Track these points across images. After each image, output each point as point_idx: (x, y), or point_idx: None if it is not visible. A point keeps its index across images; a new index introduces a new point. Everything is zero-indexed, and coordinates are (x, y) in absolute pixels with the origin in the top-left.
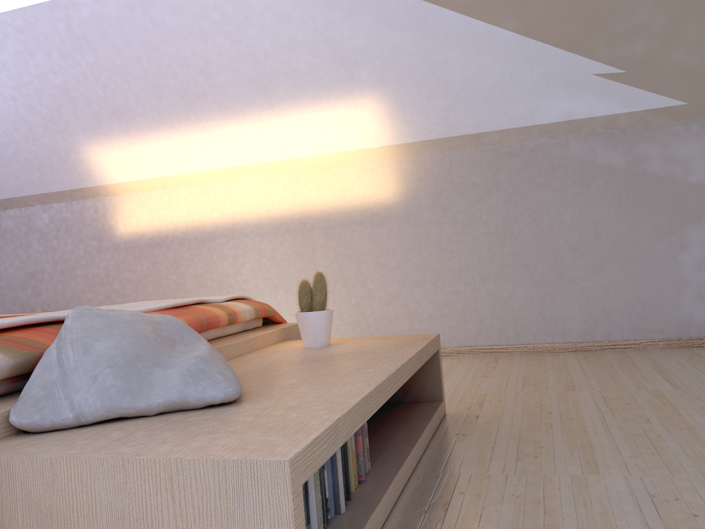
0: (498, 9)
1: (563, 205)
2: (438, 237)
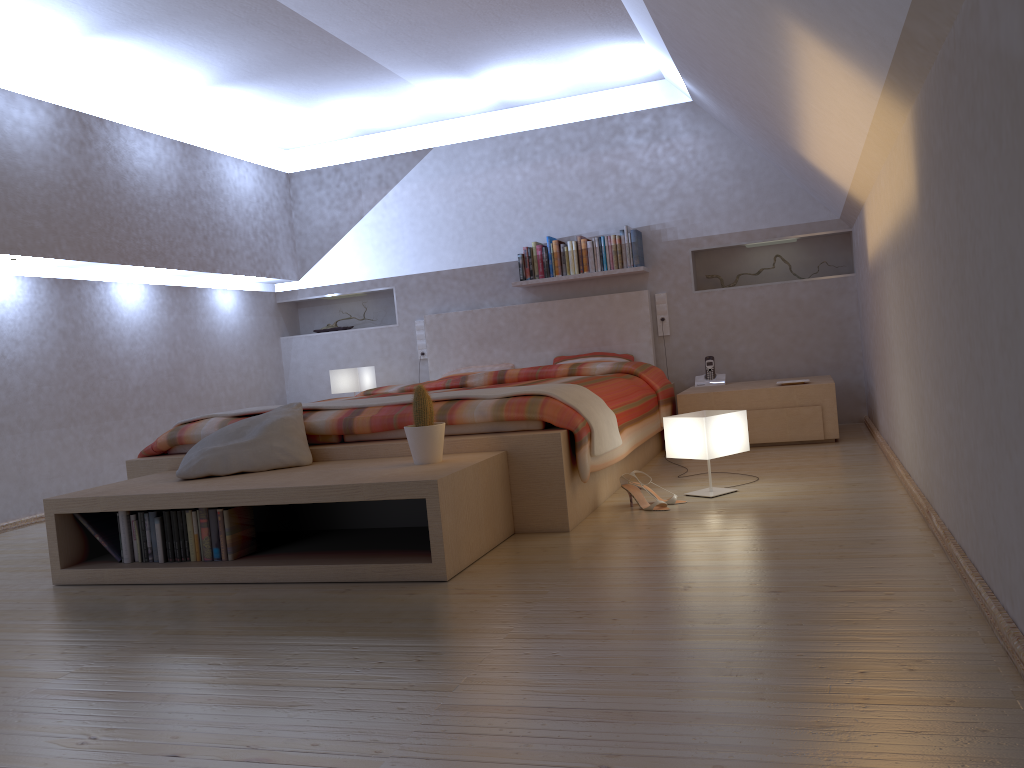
0: None
1: (987, 205)
2: (936, 285)
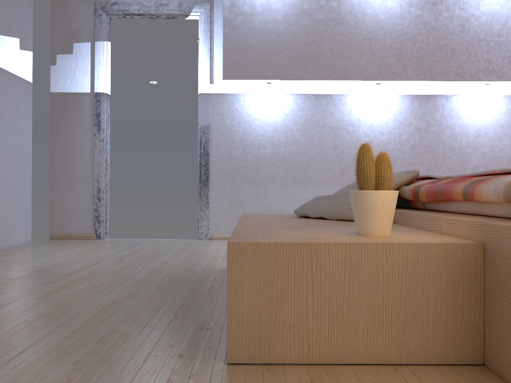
0: None
1: None
2: None
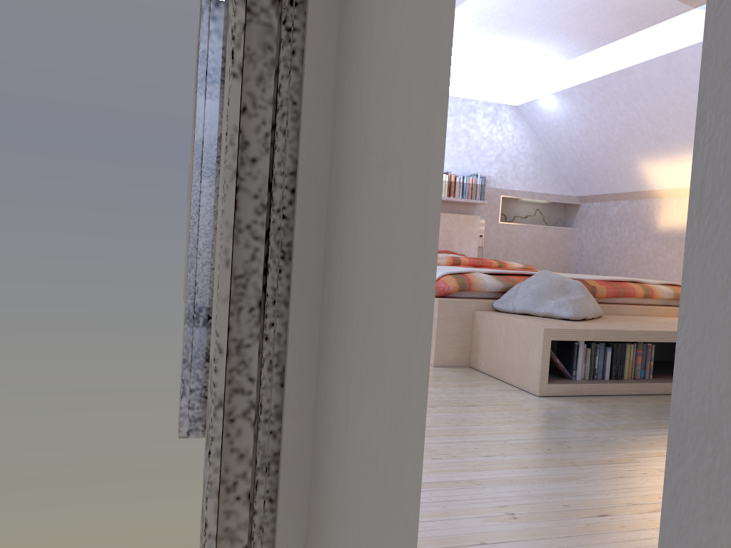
0: None
1: None
2: None
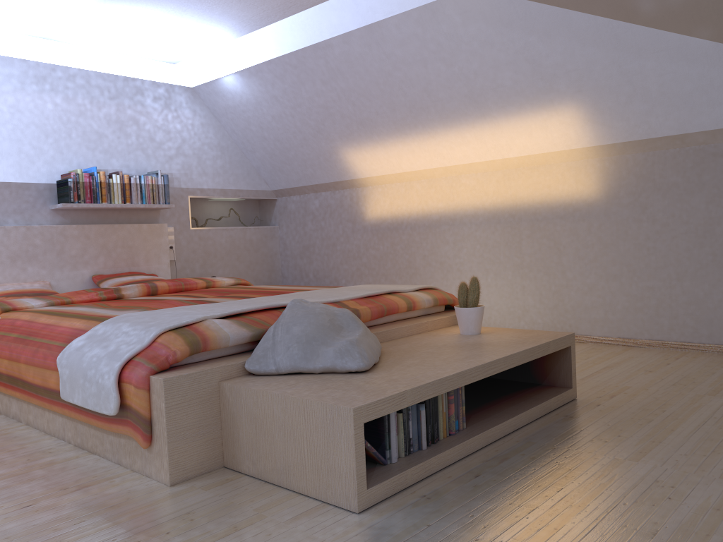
0: (689, 21)
1: None
2: (636, 234)
